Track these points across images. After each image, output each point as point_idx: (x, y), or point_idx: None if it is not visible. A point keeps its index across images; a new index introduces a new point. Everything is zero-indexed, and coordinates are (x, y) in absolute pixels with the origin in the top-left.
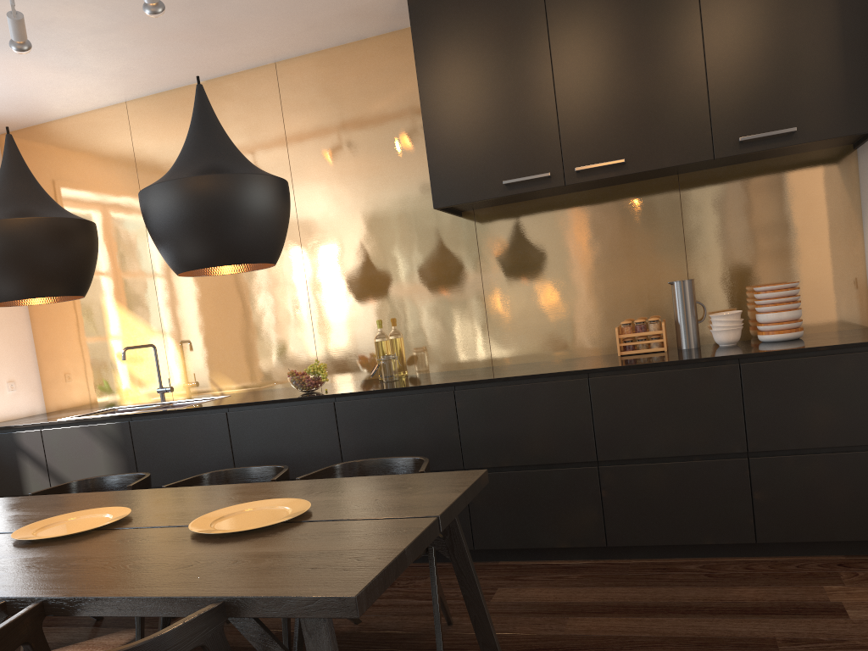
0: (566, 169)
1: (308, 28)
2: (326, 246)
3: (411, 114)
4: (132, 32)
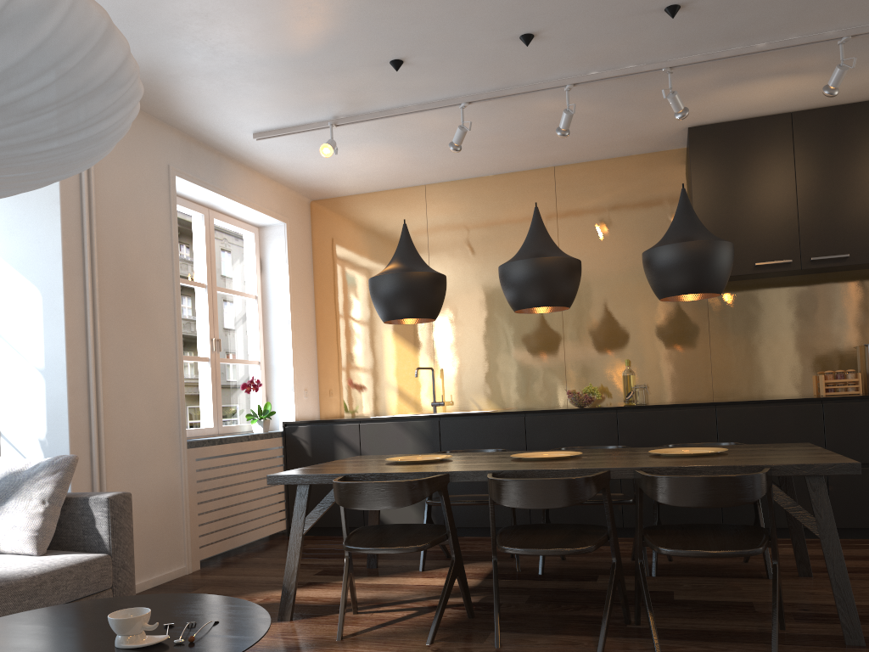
0: (803, 258)
1: (600, 146)
2: (582, 302)
3: (661, 211)
4: (488, 140)
